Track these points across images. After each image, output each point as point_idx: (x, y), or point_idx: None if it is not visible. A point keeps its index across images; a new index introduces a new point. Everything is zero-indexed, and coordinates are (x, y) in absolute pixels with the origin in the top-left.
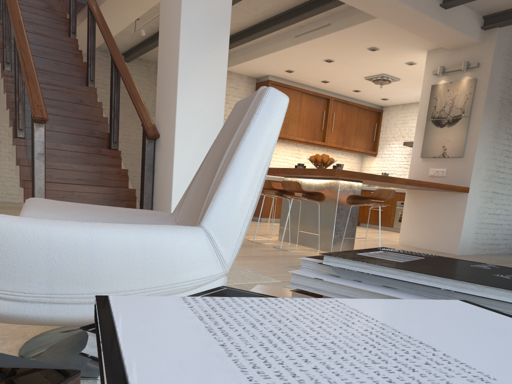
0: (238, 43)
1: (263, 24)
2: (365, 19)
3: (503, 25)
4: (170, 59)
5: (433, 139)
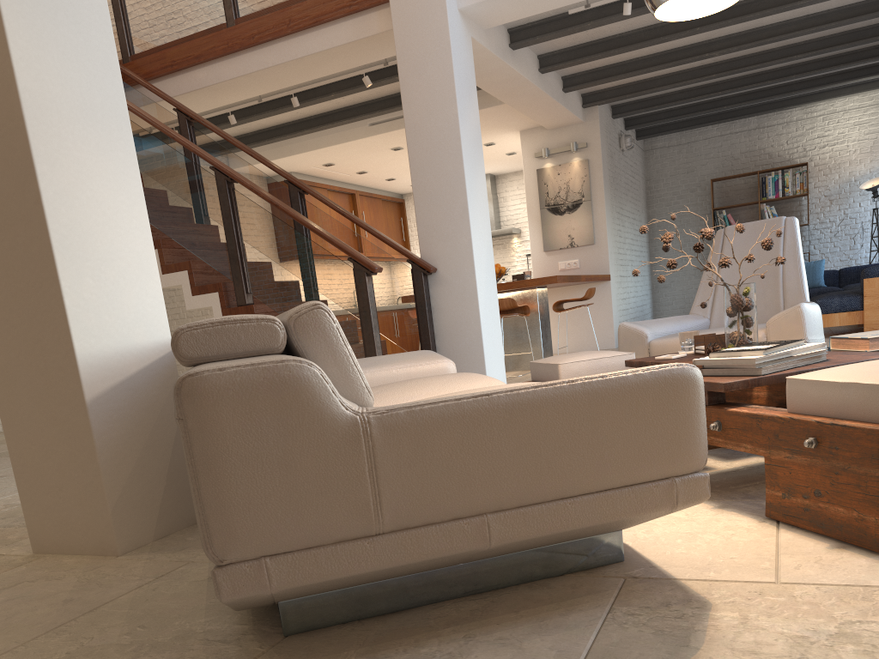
0: (289, 137)
1: (338, 113)
2: (484, 105)
3: (604, 103)
4: (445, 186)
5: (554, 229)
